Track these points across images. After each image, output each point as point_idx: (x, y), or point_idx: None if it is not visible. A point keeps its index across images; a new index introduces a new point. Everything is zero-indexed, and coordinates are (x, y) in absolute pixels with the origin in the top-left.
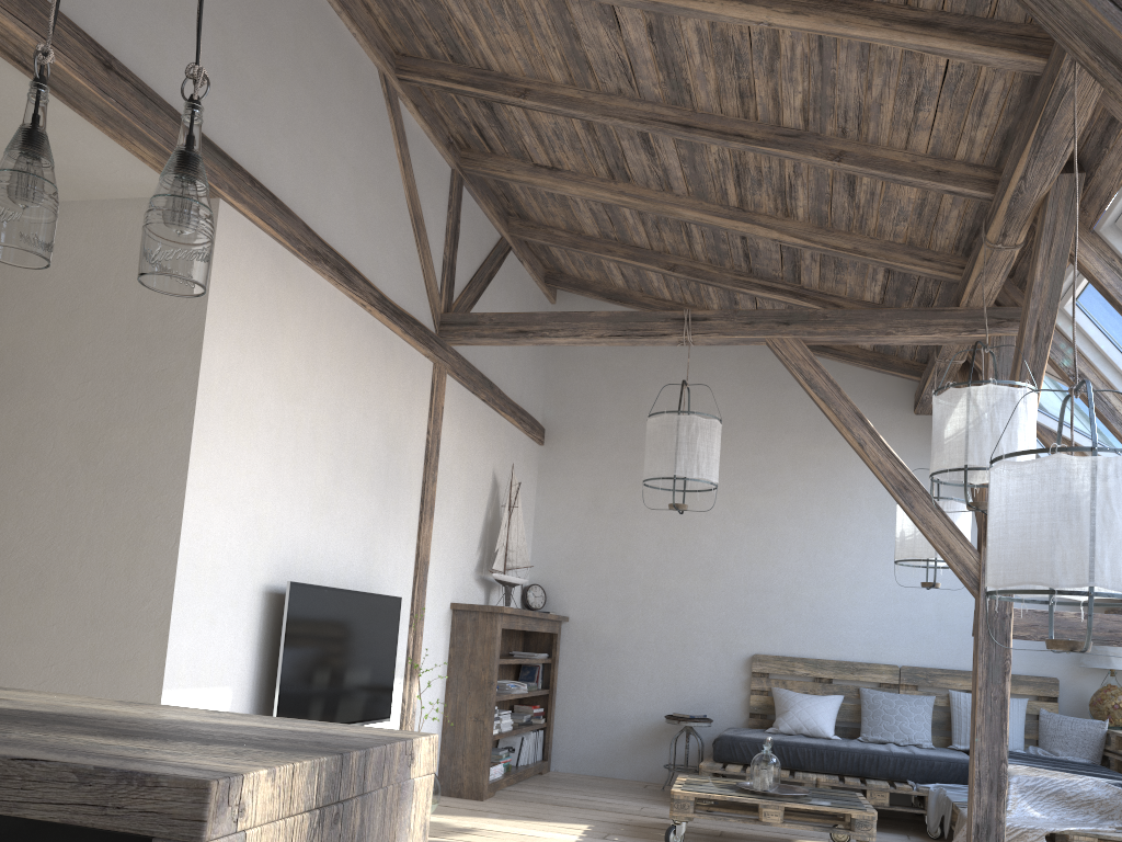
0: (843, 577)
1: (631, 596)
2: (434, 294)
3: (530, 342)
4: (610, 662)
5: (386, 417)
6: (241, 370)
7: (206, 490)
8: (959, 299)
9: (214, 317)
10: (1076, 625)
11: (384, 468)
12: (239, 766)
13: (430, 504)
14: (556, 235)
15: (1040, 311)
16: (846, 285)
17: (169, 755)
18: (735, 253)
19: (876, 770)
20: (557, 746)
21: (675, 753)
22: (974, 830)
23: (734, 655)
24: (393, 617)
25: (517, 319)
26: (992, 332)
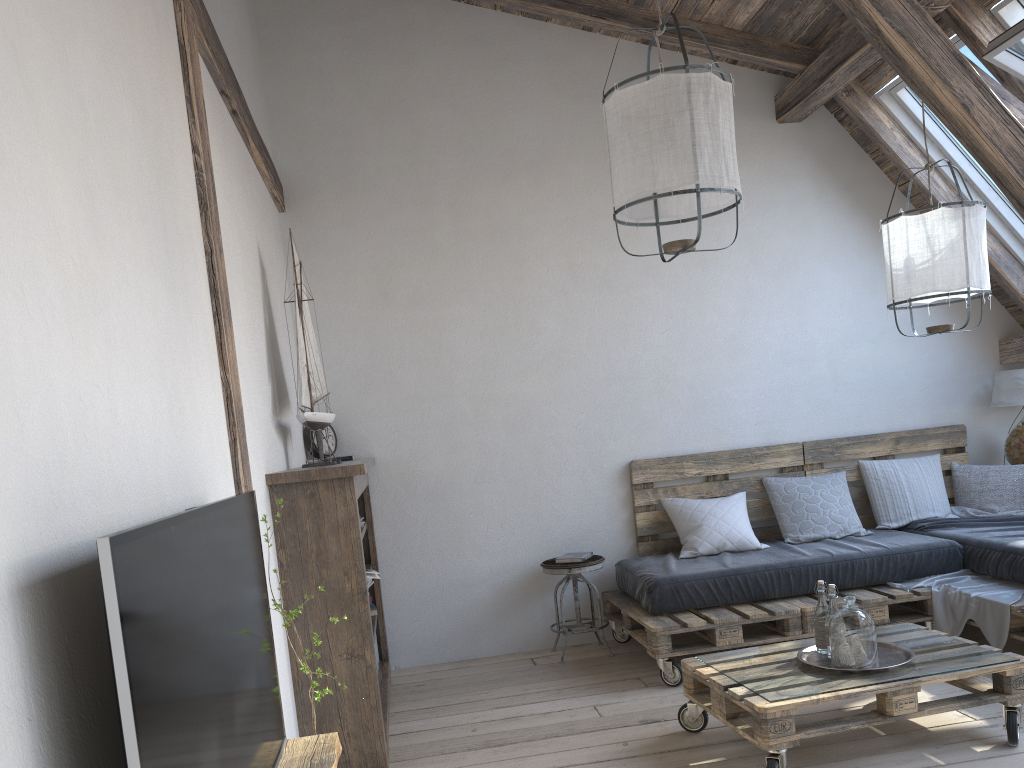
0: (721, 344)
1: (458, 414)
2: None
3: None
4: (445, 509)
5: (138, 87)
6: None
7: None
8: None
9: None
10: None
11: (157, 213)
12: None
13: (225, 298)
14: None
15: None
16: None
17: None
18: None
19: (851, 579)
20: (392, 635)
21: (557, 609)
22: None
23: (606, 467)
24: (255, 537)
25: None
26: None
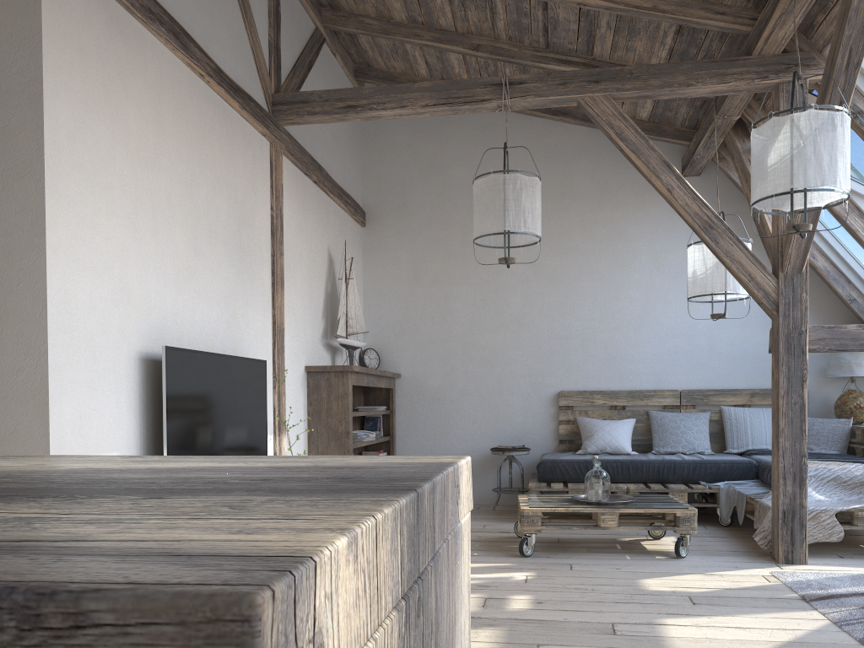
0: (629, 320)
1: (453, 352)
2: (264, 74)
3: (359, 117)
4: (439, 409)
5: (233, 191)
6: (88, 129)
7: (68, 254)
8: (751, 49)
9: (51, 67)
10: (858, 336)
11: (237, 241)
12: (276, 537)
13: (280, 276)
14: (366, 23)
15: (853, 37)
16: (634, 53)
17: (91, 528)
18: (535, 28)
19: (673, 475)
20: None
21: (500, 479)
22: (781, 516)
23: (543, 393)
24: (261, 379)
25: (345, 95)
26: (782, 78)
